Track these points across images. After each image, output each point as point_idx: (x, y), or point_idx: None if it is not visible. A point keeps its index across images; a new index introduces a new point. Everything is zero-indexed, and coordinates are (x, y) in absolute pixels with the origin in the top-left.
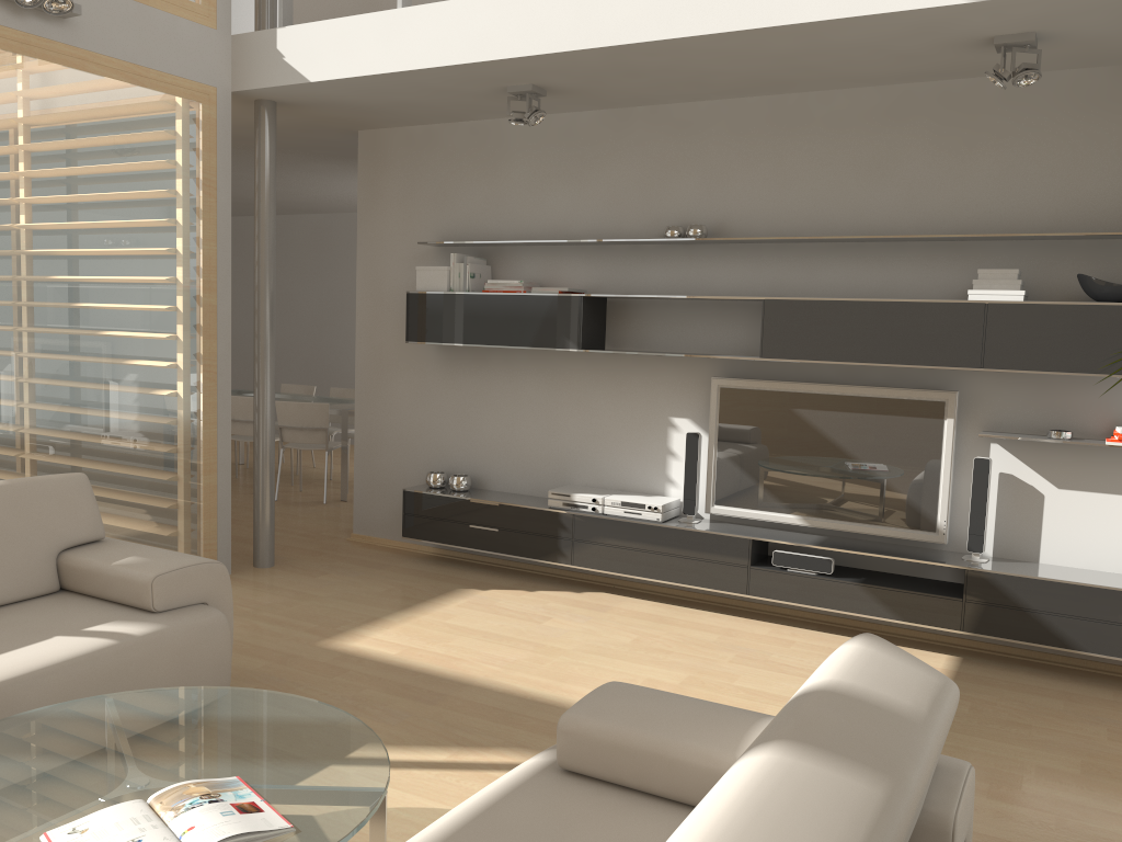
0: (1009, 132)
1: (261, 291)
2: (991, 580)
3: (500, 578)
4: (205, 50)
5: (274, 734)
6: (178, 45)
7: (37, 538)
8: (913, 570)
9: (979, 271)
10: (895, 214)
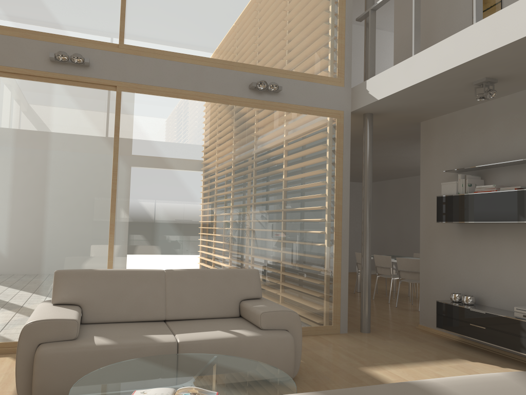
0: None
1: (364, 198)
2: None
3: (488, 357)
4: (338, 96)
5: (254, 382)
6: (325, 96)
7: (232, 293)
8: None
9: None
10: None
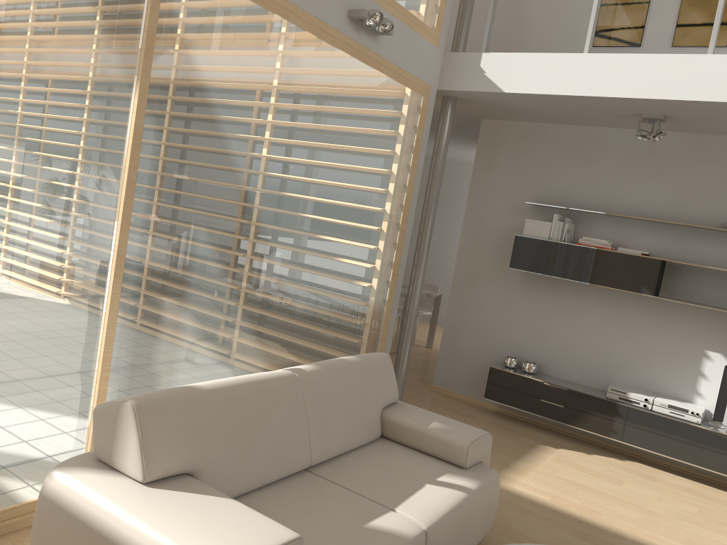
0: None
1: (427, 222)
2: None
3: (557, 438)
4: (430, 61)
5: None
6: (420, 57)
7: (375, 400)
8: None
9: None
10: None
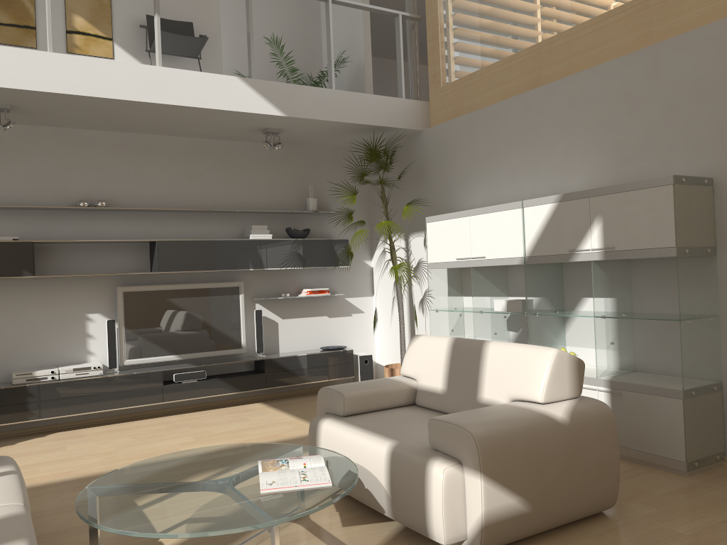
0: (248, 166)
1: None
2: (275, 361)
3: None
4: None
5: (217, 456)
6: None
7: None
8: (230, 370)
9: (252, 226)
10: (204, 199)
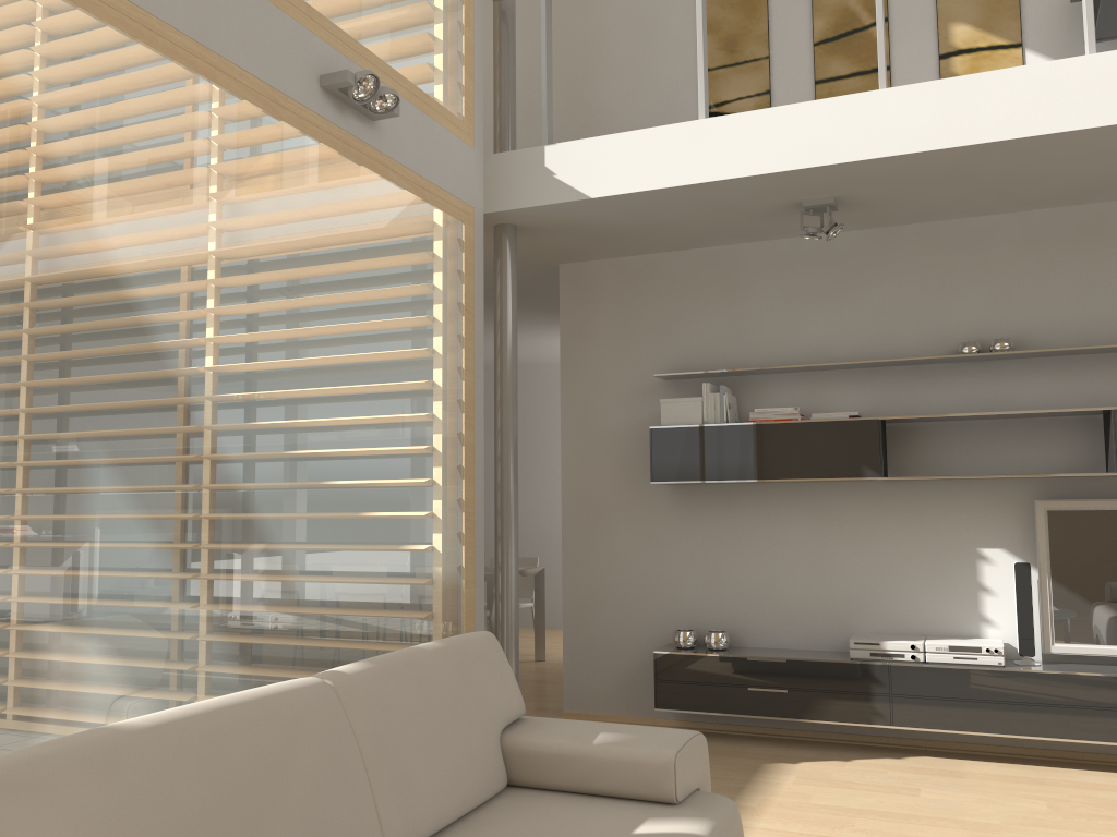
0: None
1: (506, 429)
2: None
3: (789, 749)
4: (466, 169)
5: None
6: (448, 160)
7: (485, 716)
8: None
9: None
10: None
